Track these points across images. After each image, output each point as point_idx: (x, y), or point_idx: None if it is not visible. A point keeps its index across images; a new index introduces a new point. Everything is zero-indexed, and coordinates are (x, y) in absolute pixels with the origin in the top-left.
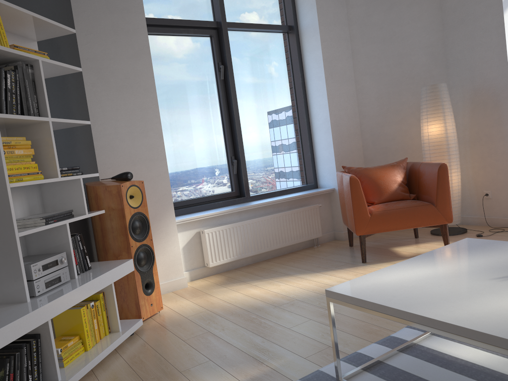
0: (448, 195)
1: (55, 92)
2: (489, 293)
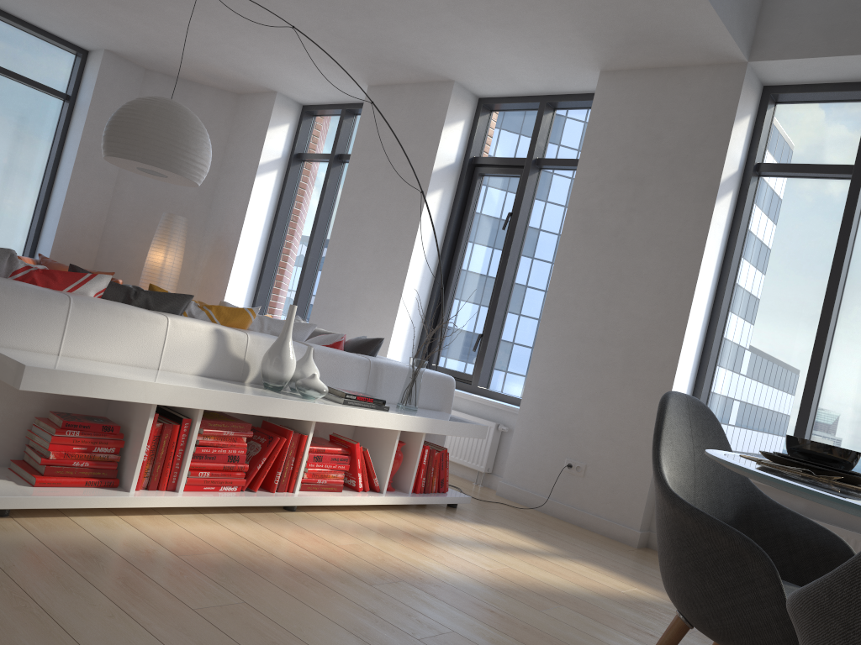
0: None
1: None
2: None
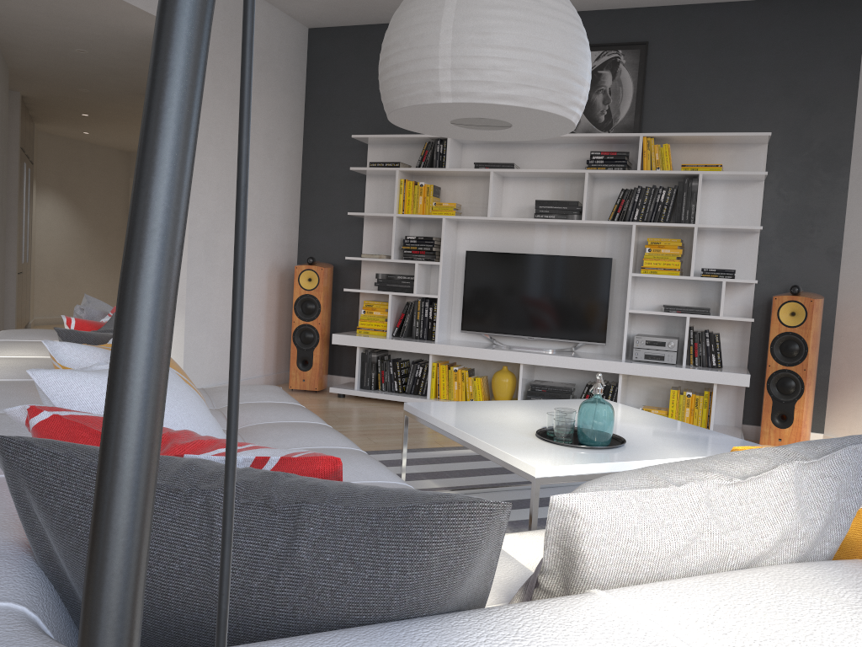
0: None
1: (785, 191)
2: (543, 413)
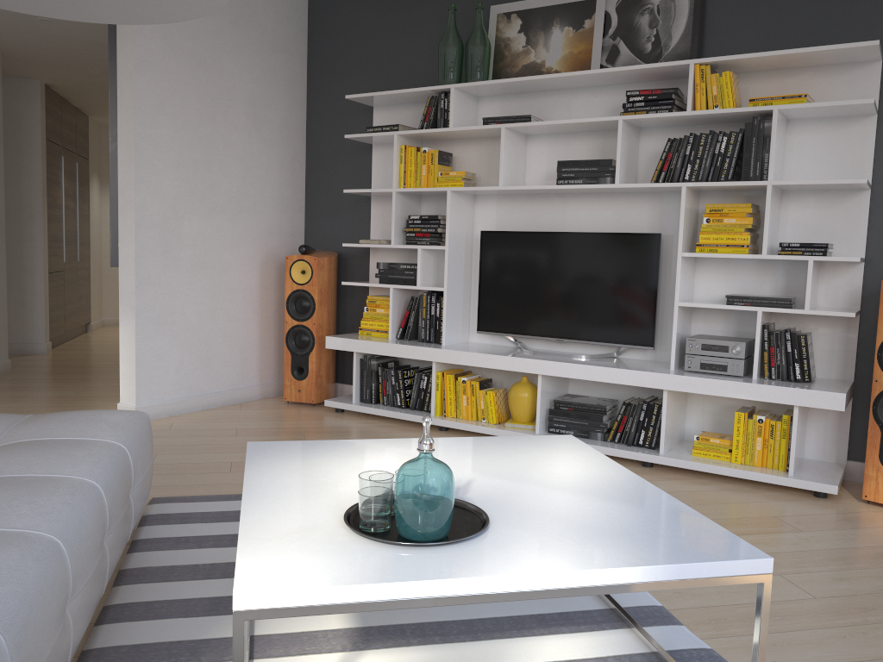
0: None
1: None
2: None
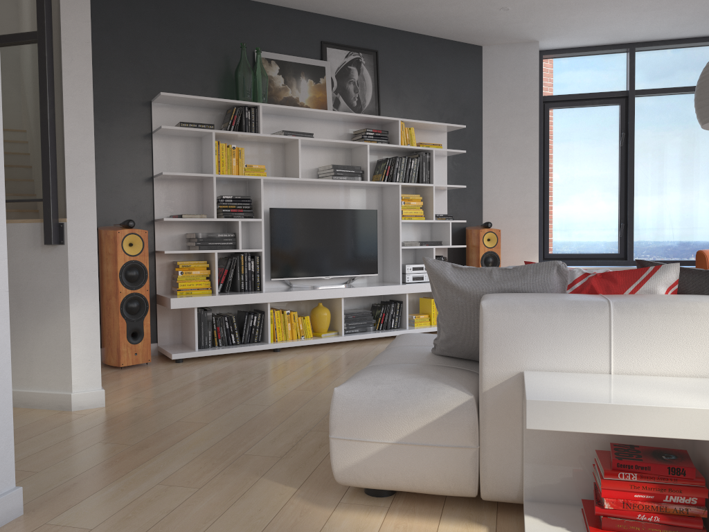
0: None
1: (456, 163)
2: None
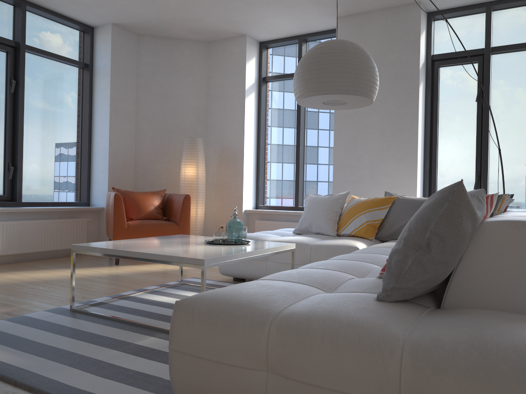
0: (188, 218)
1: None
2: (170, 246)
